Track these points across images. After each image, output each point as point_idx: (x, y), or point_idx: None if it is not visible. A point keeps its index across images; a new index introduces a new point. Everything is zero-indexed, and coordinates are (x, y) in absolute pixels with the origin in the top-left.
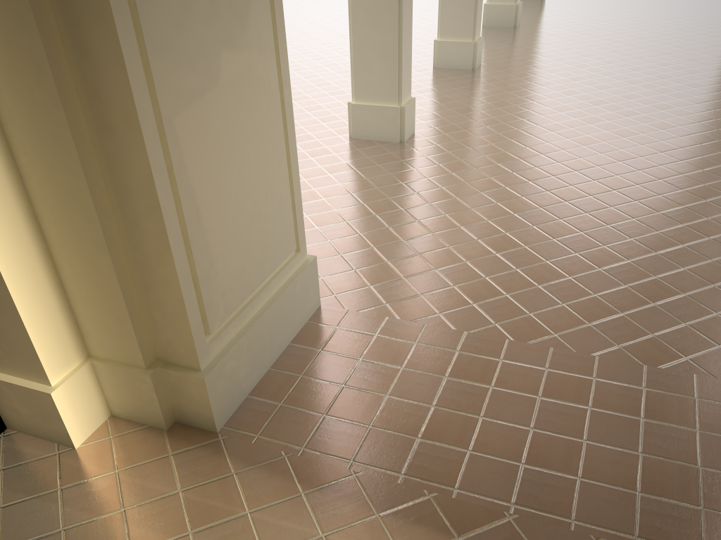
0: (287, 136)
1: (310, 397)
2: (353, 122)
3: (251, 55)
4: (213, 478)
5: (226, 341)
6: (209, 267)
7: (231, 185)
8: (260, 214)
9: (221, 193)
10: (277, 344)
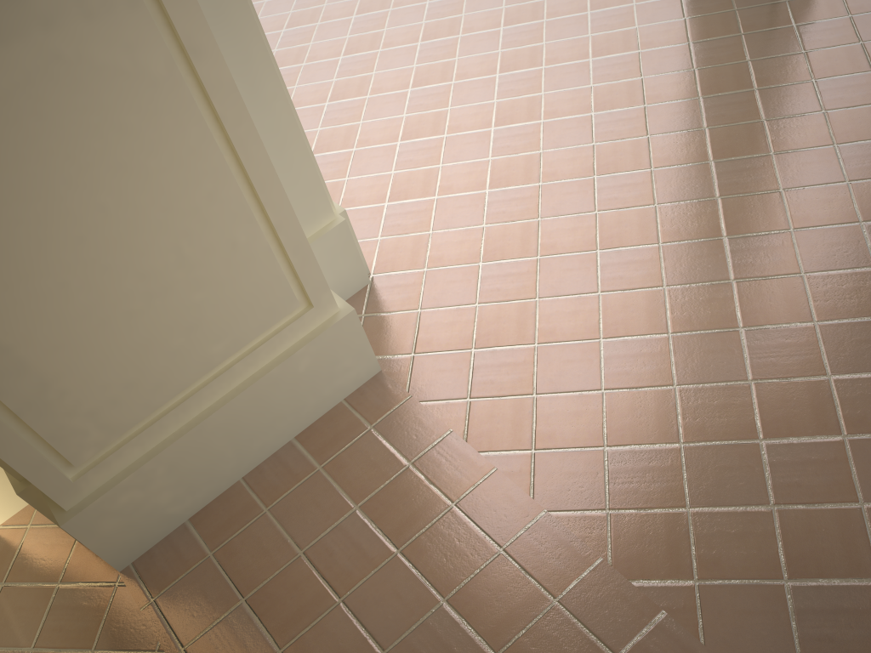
0: (231, 141)
1: (249, 557)
2: None
3: (55, 34)
4: (70, 648)
5: (122, 465)
6: (39, 391)
7: (63, 266)
8: (169, 286)
9: (36, 286)
10: (255, 446)
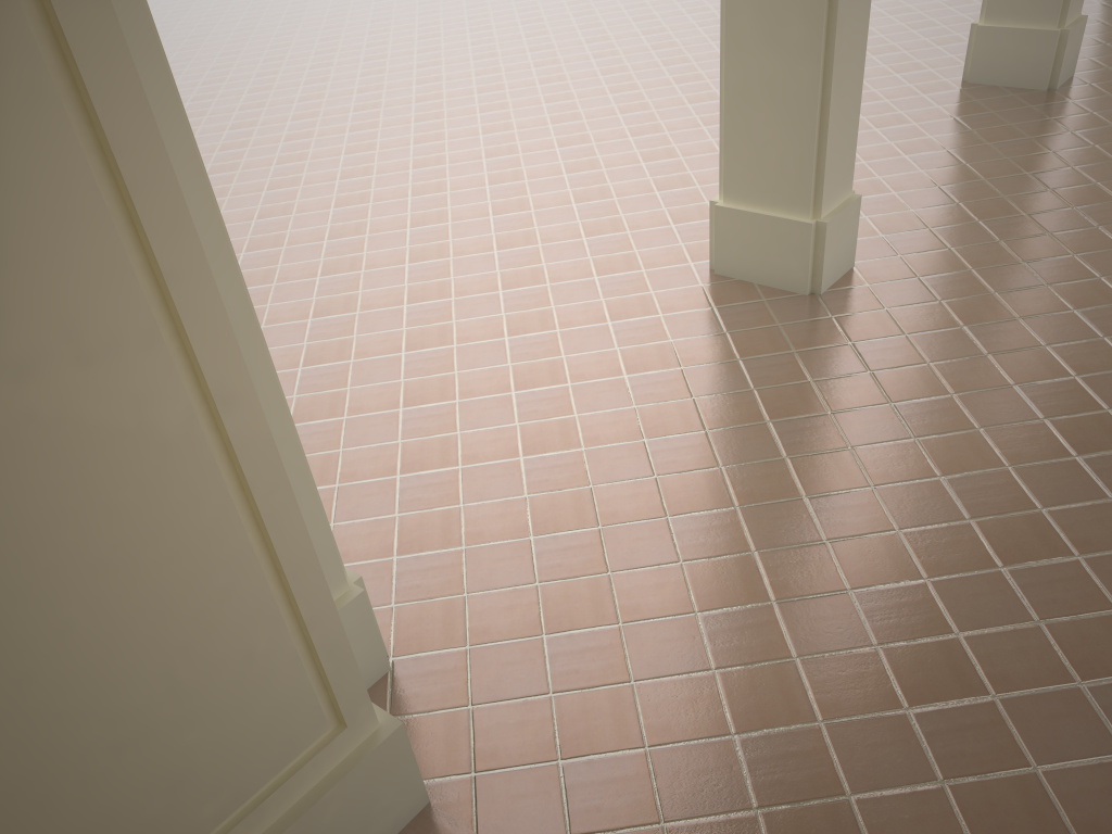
0: (260, 515)
1: None
2: (717, 242)
3: (30, 387)
4: None
5: None
6: None
7: None
8: (151, 728)
9: None
10: None
